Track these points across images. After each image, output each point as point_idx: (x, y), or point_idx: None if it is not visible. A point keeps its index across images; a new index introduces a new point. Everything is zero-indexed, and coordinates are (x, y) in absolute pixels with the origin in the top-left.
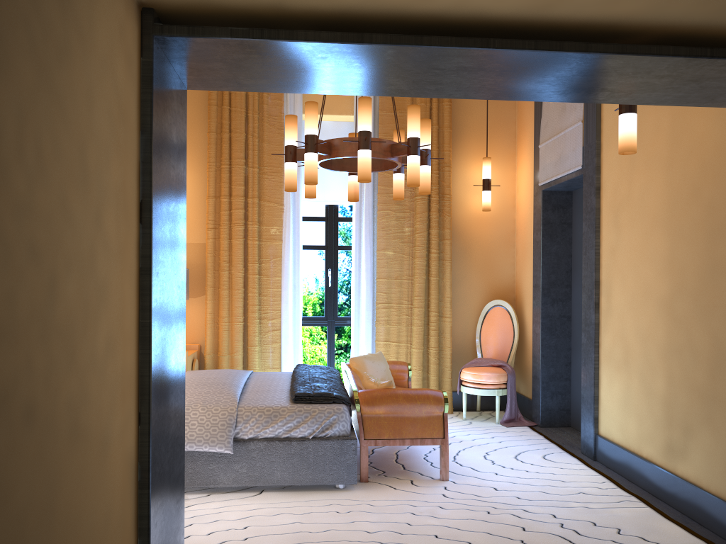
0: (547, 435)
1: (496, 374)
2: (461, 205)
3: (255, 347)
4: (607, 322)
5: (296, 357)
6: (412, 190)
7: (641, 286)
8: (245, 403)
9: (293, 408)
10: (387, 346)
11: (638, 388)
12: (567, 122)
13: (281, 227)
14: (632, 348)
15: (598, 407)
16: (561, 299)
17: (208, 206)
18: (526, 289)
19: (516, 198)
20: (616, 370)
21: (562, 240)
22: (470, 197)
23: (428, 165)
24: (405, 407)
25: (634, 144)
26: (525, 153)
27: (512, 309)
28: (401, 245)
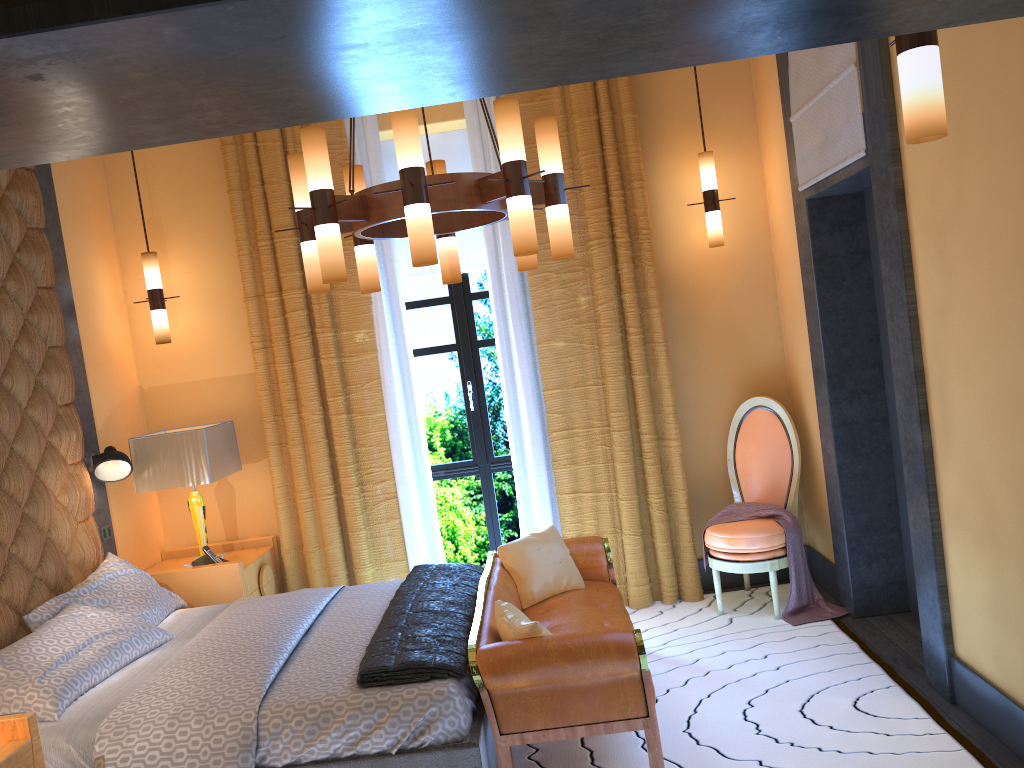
0: (866, 638)
1: (765, 534)
2: (673, 242)
3: (359, 532)
4: (948, 450)
5: (430, 537)
6: (582, 230)
7: (1004, 387)
8: (276, 697)
9: (358, 700)
10: (577, 500)
11: (1020, 587)
12: (831, 70)
13: (371, 328)
14: (999, 506)
15: (948, 606)
16: (865, 391)
17: (248, 313)
18: (804, 373)
19: (769, 214)
20: (974, 543)
21: (855, 284)
22: (687, 226)
23: (561, 203)
24: (566, 672)
25: (940, 116)
26: (773, 132)
27: (783, 411)
28: (577, 328)
